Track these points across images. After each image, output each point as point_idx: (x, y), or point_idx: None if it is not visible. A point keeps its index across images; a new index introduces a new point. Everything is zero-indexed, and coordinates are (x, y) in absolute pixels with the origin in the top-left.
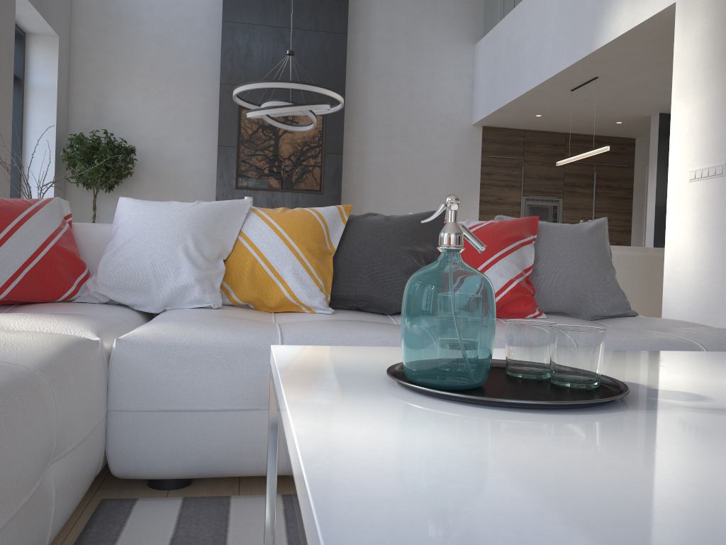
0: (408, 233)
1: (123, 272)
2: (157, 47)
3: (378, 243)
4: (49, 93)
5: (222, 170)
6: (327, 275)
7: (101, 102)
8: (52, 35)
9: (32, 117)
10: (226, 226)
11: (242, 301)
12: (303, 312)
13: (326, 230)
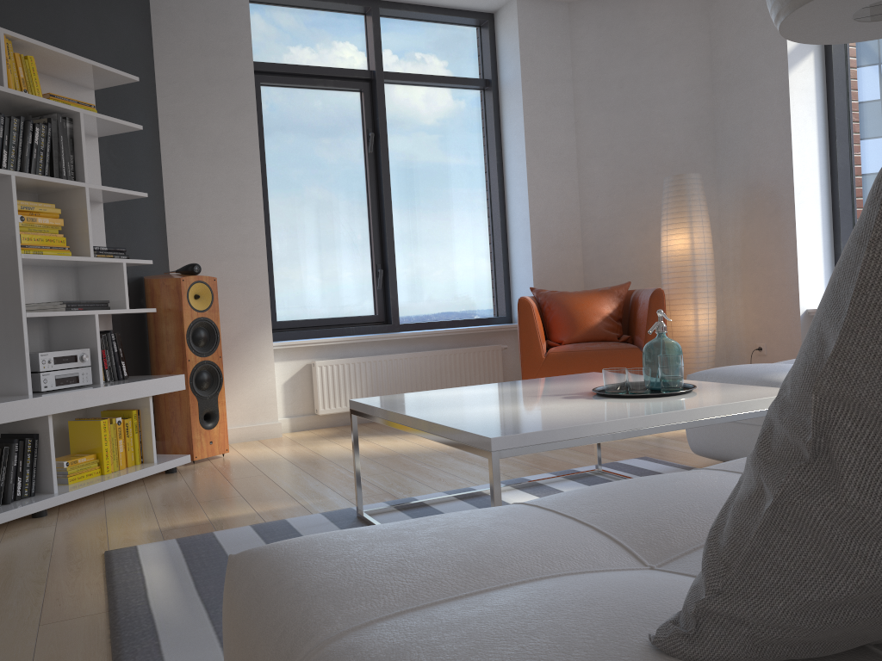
0: None
1: None
2: None
3: None
4: None
5: None
6: None
7: None
8: None
9: None
10: None
11: None
12: None
13: None
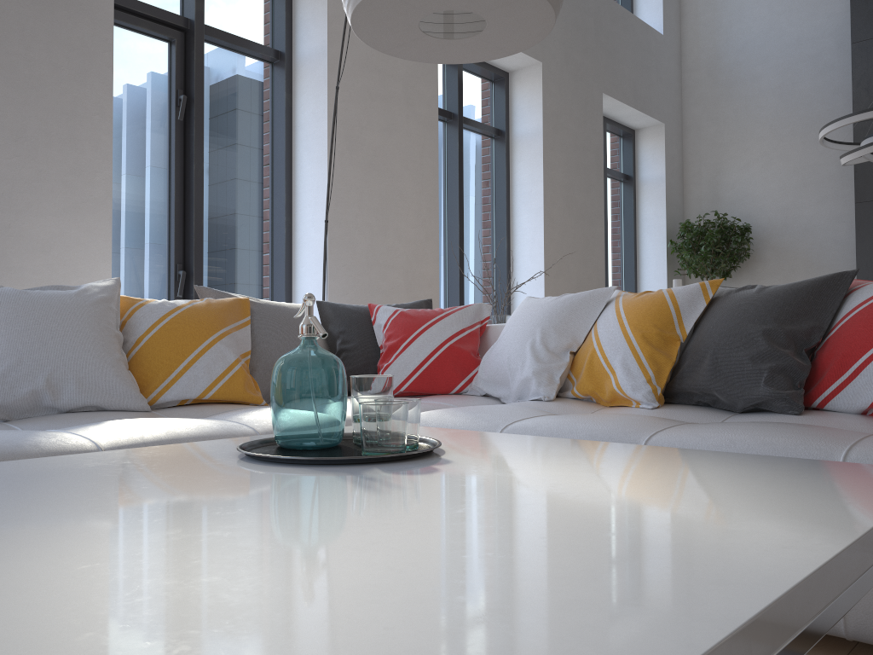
0: (774, 308)
1: (492, 367)
2: (774, 102)
3: (731, 323)
4: (658, 184)
5: (862, 234)
6: (666, 365)
7: (715, 181)
8: (657, 125)
9: (643, 213)
10: (582, 316)
11: (581, 394)
12: (631, 406)
13: (676, 313)
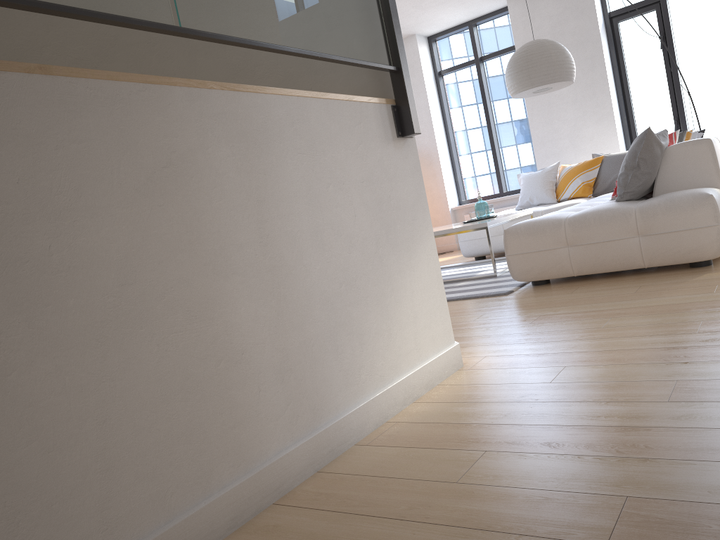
0: None
1: None
2: None
3: None
4: None
5: None
6: None
7: None
8: None
9: None
10: None
11: None
12: None
13: None
